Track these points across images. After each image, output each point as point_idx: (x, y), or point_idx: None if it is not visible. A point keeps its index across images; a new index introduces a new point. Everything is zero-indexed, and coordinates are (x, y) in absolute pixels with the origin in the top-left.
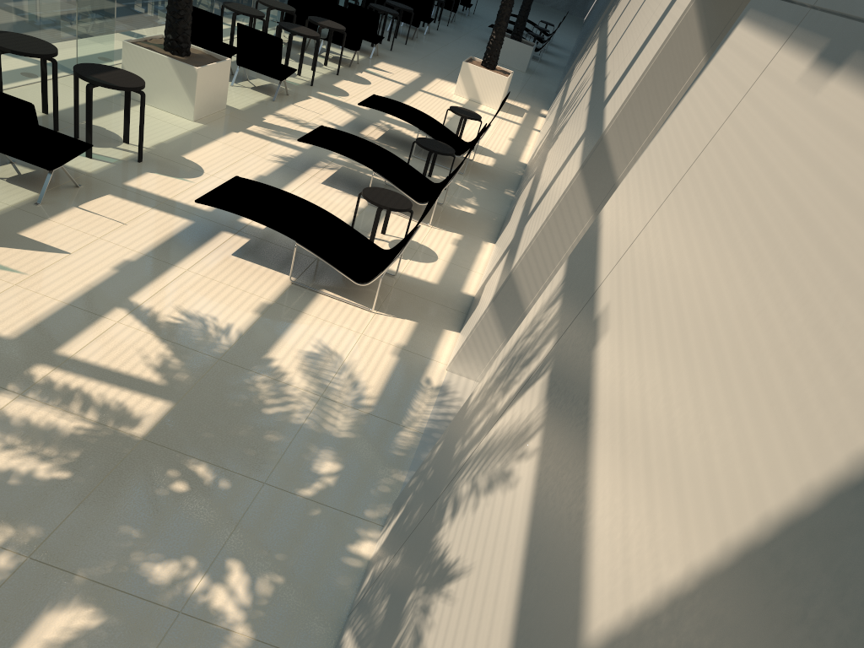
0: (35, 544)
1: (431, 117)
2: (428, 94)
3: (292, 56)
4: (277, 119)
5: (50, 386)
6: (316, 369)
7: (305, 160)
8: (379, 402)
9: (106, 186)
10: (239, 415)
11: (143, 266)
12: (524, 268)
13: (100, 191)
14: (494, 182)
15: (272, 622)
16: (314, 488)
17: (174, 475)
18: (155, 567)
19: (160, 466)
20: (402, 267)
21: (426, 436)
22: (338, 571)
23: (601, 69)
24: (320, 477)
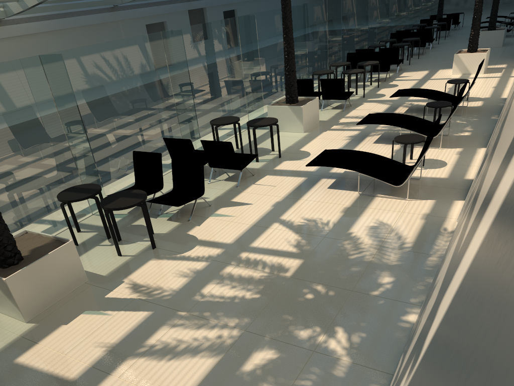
0: (247, 325)
1: (435, 90)
2: (434, 79)
3: (352, 87)
4: (346, 119)
5: (248, 260)
6: (376, 233)
7: (363, 134)
8: (414, 244)
9: (265, 172)
10: (336, 261)
11: (285, 202)
12: None
13: (263, 175)
14: (483, 114)
15: (360, 354)
16: (379, 291)
17: (306, 291)
18: (300, 332)
19: (299, 288)
20: (424, 173)
21: None
22: (396, 329)
23: None
24: (382, 285)
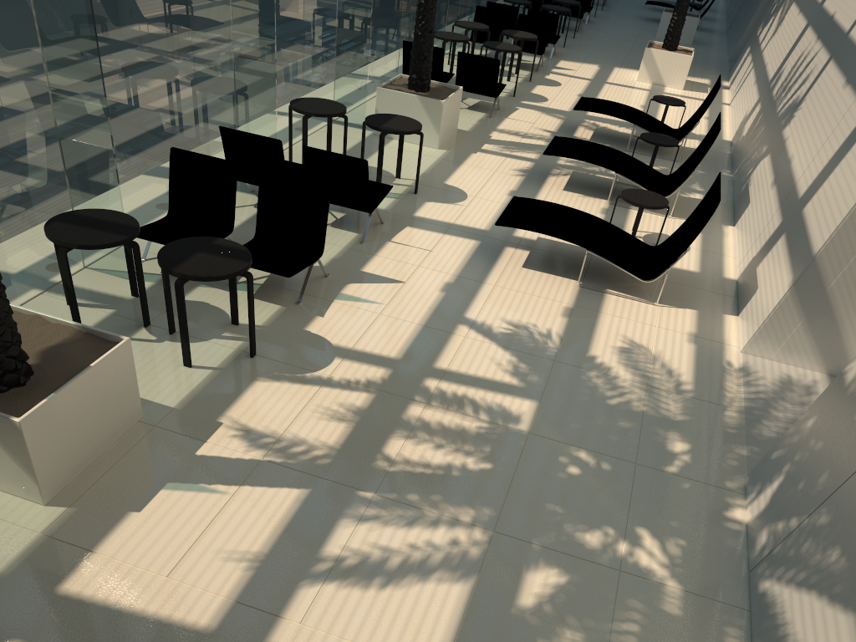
0: (493, 521)
1: (639, 110)
2: (614, 85)
3: None
4: (500, 134)
5: (443, 394)
6: (633, 361)
7: (540, 170)
8: (696, 386)
9: (401, 219)
10: (590, 407)
11: (461, 286)
12: (828, 251)
13: (400, 225)
14: (708, 165)
15: (691, 576)
16: (676, 465)
17: (565, 461)
18: (585, 535)
19: (551, 454)
20: None
21: (748, 414)
22: (725, 534)
23: (842, 43)
24: (676, 455)
